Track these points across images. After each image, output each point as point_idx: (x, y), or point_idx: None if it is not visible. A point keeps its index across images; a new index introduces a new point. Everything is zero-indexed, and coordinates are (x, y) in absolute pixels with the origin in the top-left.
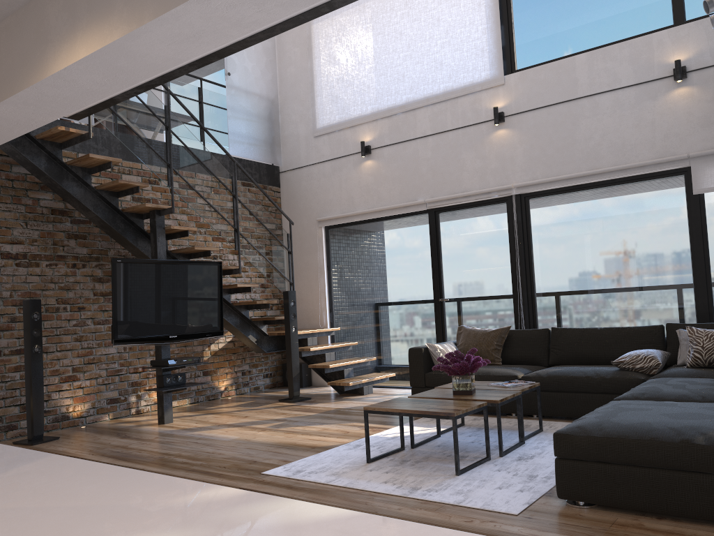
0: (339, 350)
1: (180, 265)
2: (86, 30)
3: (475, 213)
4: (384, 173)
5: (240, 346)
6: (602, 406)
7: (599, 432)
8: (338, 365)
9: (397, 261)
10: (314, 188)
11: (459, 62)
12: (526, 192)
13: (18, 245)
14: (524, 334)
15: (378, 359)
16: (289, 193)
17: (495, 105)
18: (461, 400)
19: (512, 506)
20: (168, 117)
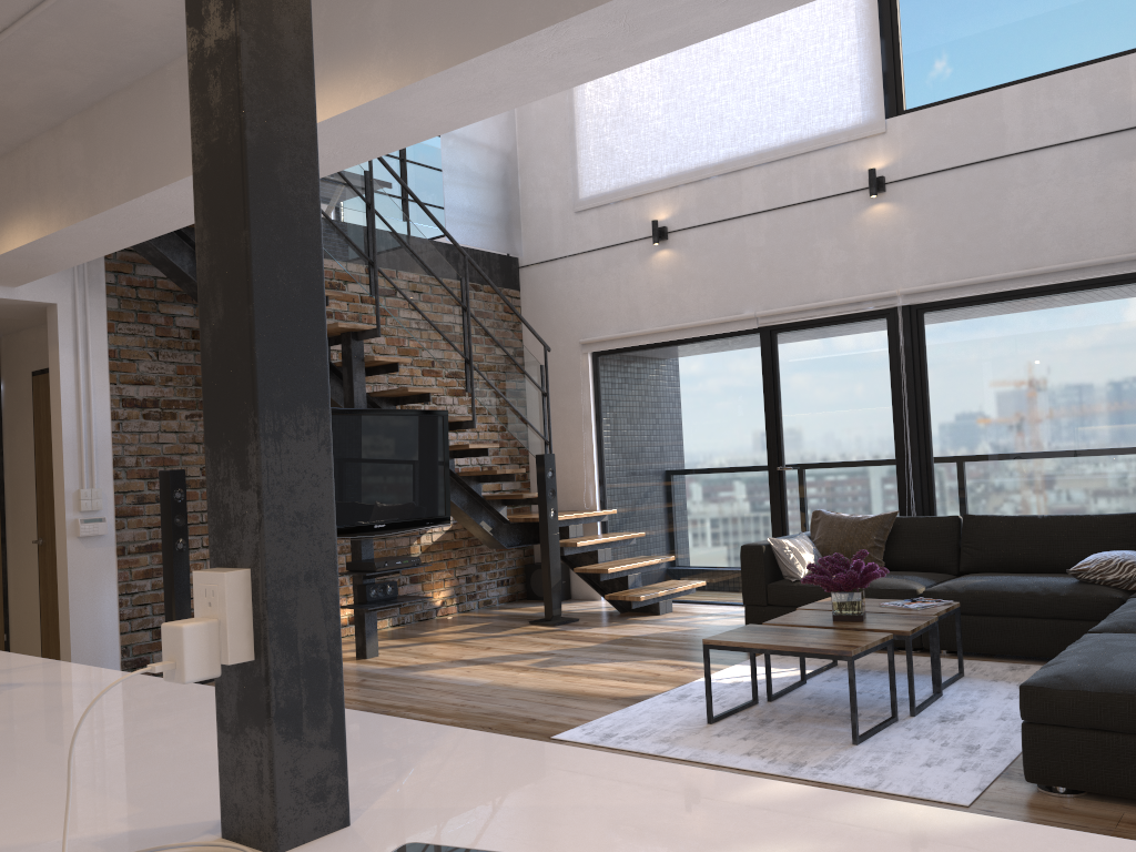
0: (617, 544)
1: (389, 417)
2: (321, 82)
3: (836, 333)
4: (689, 270)
5: (463, 538)
6: (1077, 642)
7: (1093, 684)
8: (620, 568)
9: (709, 407)
10: (576, 292)
11: (813, 97)
12: (919, 303)
13: (146, 386)
14: (919, 524)
15: (678, 559)
16: (534, 300)
17: (870, 165)
18: (850, 629)
19: (956, 793)
20: (370, 189)
